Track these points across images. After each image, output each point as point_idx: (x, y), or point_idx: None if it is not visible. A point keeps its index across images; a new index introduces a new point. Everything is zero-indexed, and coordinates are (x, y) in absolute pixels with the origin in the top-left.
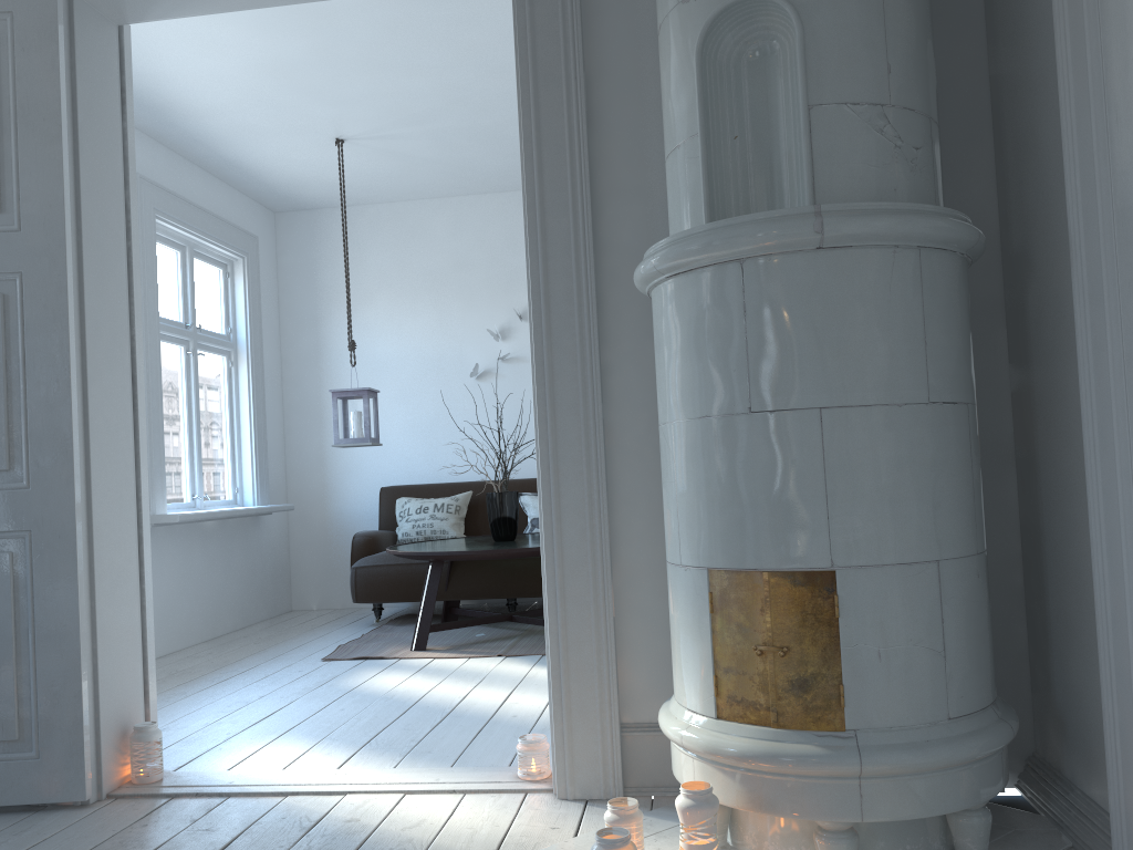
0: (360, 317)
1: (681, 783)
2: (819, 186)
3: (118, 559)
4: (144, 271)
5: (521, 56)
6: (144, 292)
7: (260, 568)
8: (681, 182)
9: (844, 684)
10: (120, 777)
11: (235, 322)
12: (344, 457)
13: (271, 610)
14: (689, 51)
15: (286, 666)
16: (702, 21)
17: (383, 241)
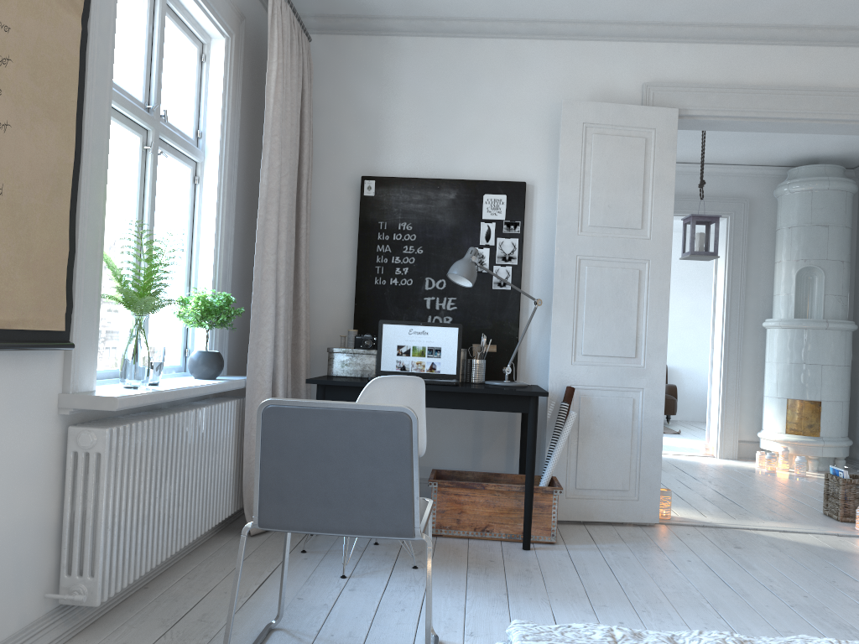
0: None
1: (769, 450)
2: (824, 313)
3: None
4: None
5: (728, 253)
6: None
7: None
8: (785, 303)
9: (820, 426)
10: None
11: None
12: None
13: None
14: (792, 273)
15: None
16: (797, 267)
17: None
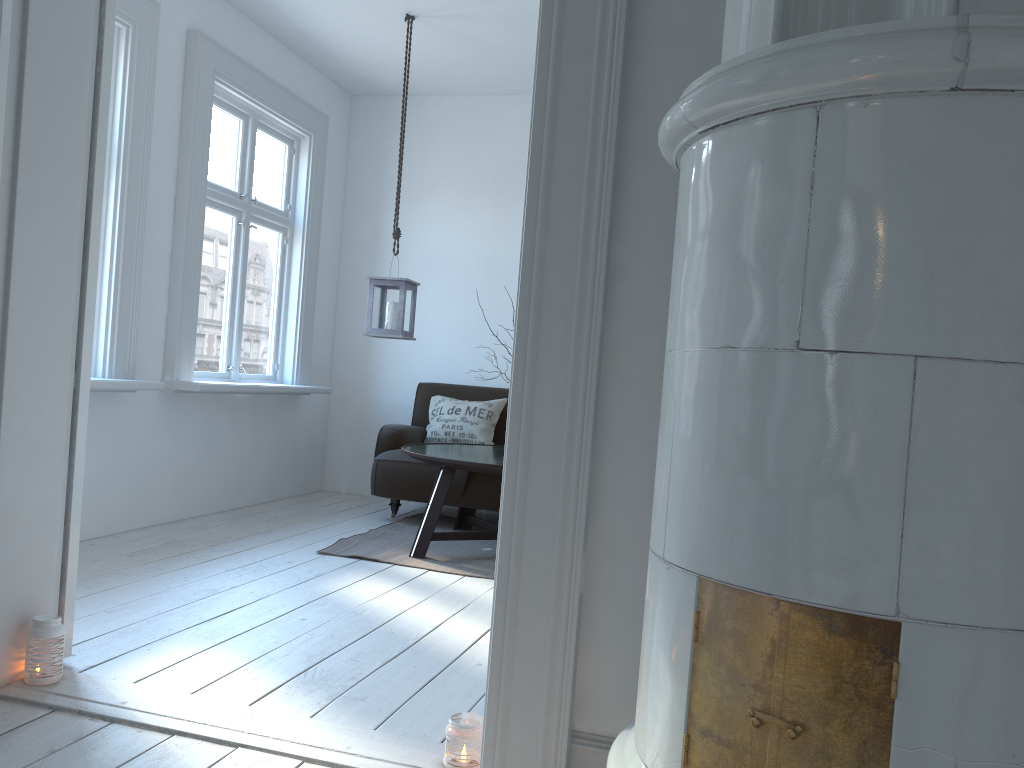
0: (421, 209)
1: None
2: None
3: (38, 428)
4: (195, 133)
5: None
6: (192, 154)
7: (293, 446)
8: None
9: None
10: (11, 673)
11: (295, 200)
12: (389, 348)
13: (300, 488)
14: None
15: (278, 554)
16: None
17: (453, 135)
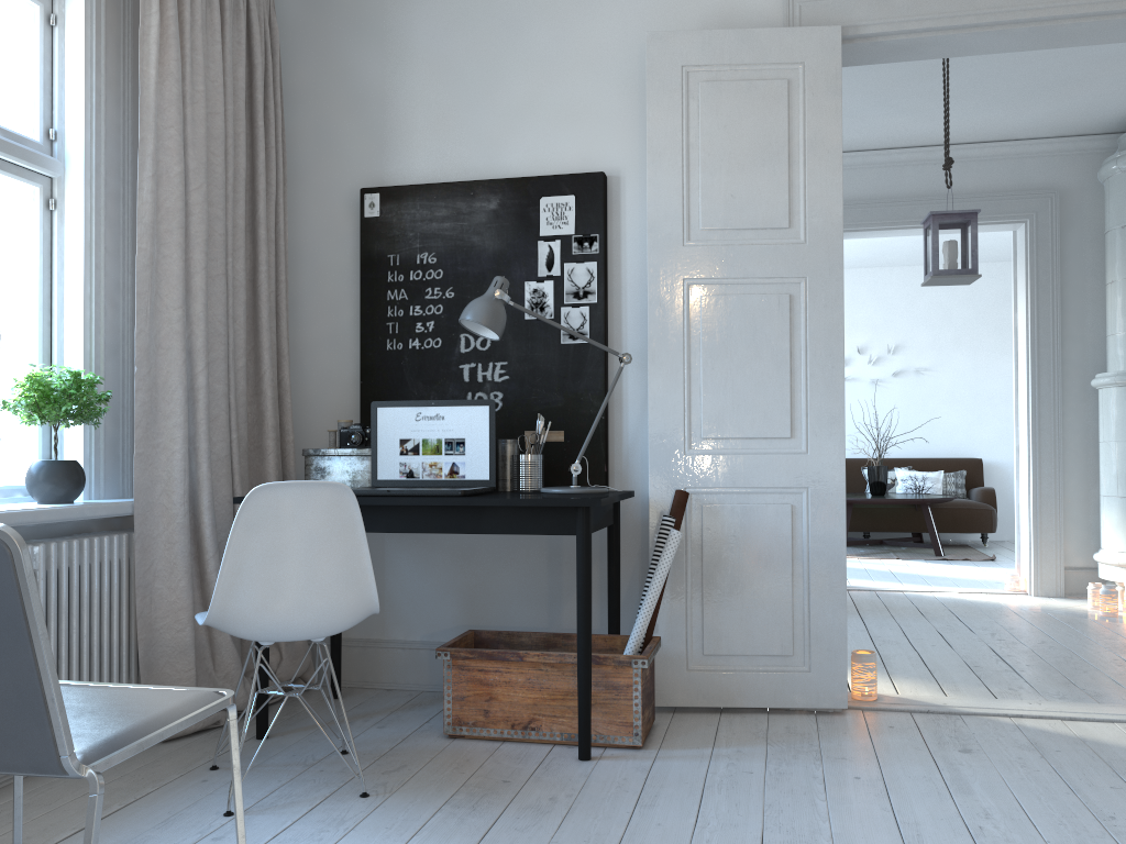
0: None
1: (1111, 580)
2: None
3: None
4: None
5: (1030, 277)
6: None
7: None
8: (1123, 347)
9: None
10: None
11: None
12: None
13: None
14: None
15: None
16: None
17: None
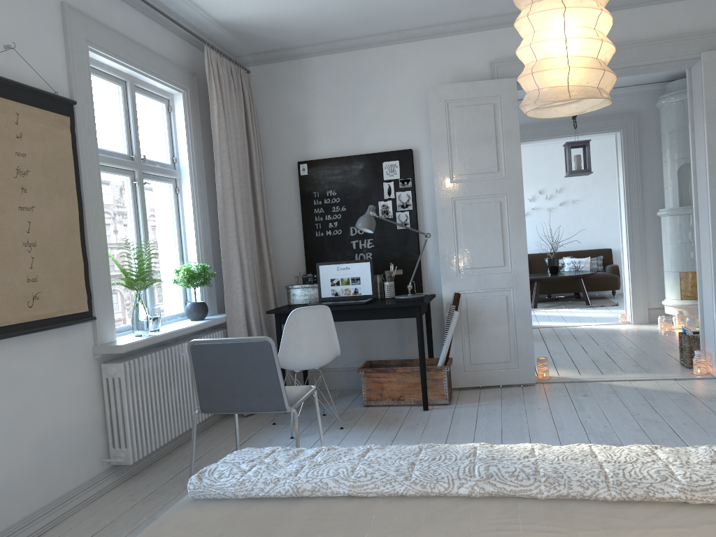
0: None
1: (670, 314)
2: None
3: None
4: None
5: (624, 160)
6: None
7: None
8: (671, 195)
9: None
10: None
11: None
12: None
13: None
14: (674, 170)
15: None
16: (678, 165)
17: None
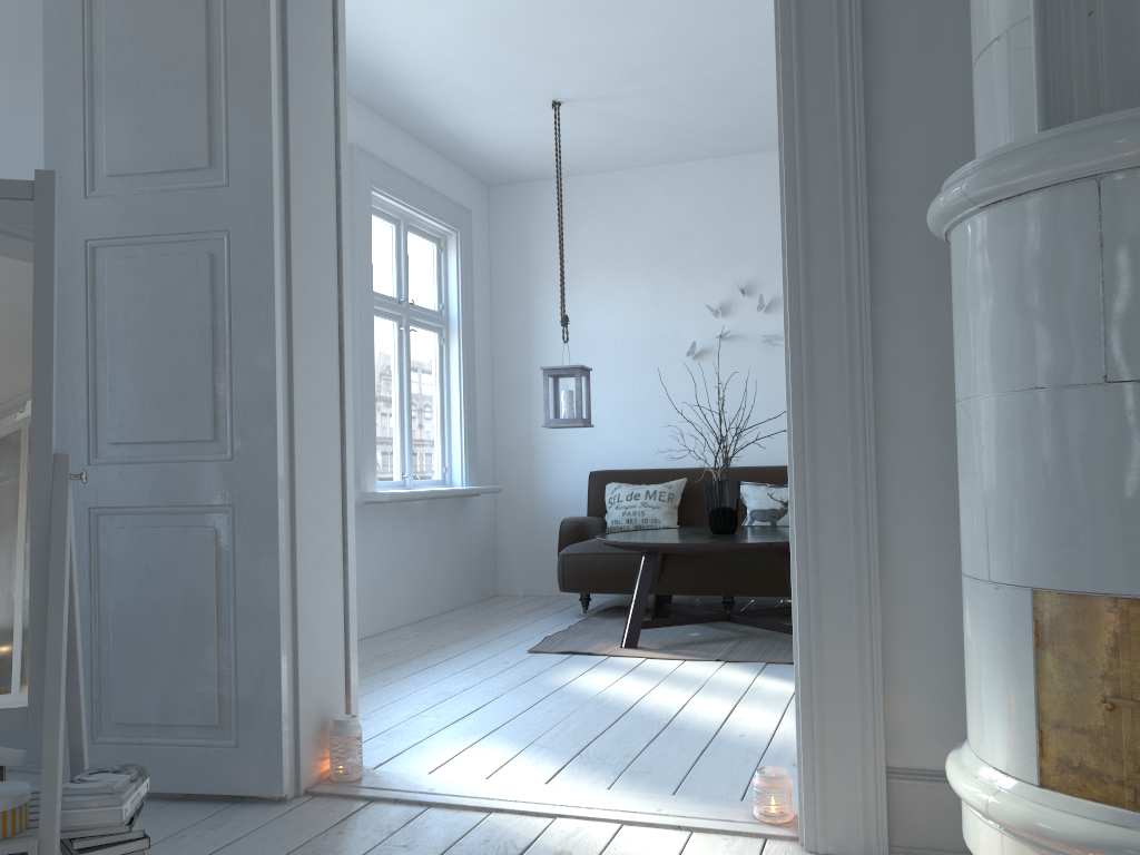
0: (572, 293)
1: None
2: None
3: (321, 539)
4: (359, 244)
5: None
6: (358, 265)
7: (467, 550)
8: (1000, 84)
9: None
10: (318, 772)
11: (447, 298)
12: (553, 439)
13: (477, 594)
14: None
15: (490, 656)
16: None
17: (597, 213)
